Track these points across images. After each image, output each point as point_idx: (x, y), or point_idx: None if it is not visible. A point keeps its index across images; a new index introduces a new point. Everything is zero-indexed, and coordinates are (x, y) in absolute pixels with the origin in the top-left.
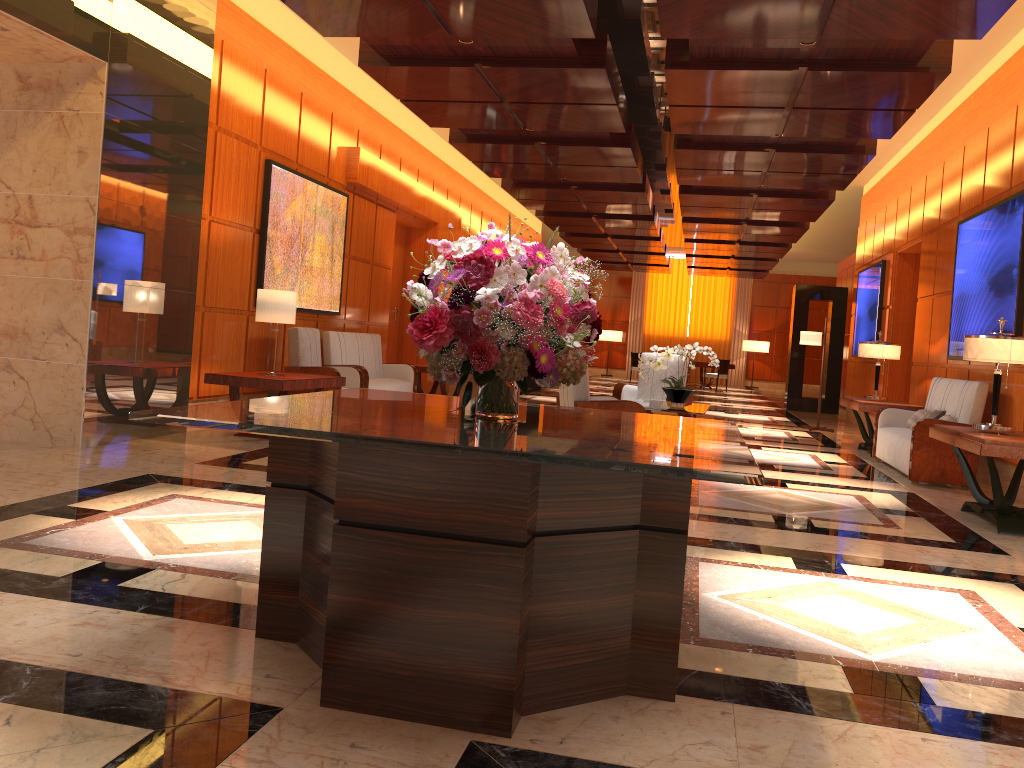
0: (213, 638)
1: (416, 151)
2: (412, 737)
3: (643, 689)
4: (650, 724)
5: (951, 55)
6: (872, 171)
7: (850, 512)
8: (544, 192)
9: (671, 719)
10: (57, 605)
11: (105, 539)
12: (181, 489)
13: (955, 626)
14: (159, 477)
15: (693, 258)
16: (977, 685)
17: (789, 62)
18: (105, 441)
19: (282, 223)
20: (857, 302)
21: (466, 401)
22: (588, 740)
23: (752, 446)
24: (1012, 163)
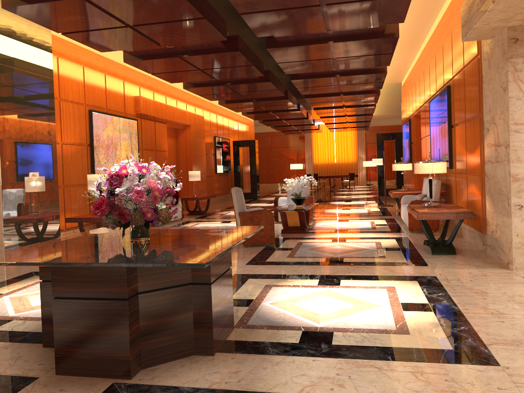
0: (24, 349)
1: (174, 91)
2: (88, 383)
3: (201, 351)
4: (196, 367)
5: (398, 28)
6: (402, 75)
7: (366, 251)
8: (240, 104)
9: (207, 363)
10: None
11: None
12: None
13: (371, 305)
14: (36, 273)
15: (328, 124)
16: (358, 333)
17: (324, 39)
18: None
19: (101, 139)
20: (403, 140)
21: (123, 235)
22: (164, 376)
23: (344, 220)
24: (443, 73)
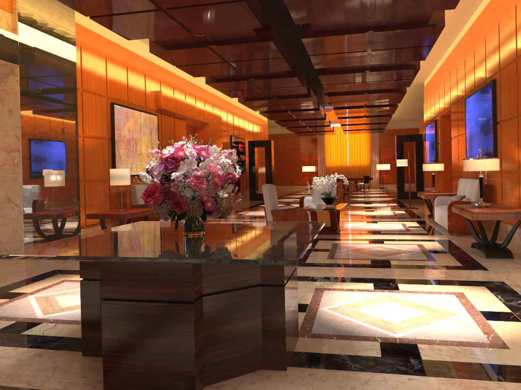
0: (60, 358)
1: (193, 88)
2: None
3: (270, 365)
4: (270, 384)
5: (444, 17)
6: (426, 74)
7: (412, 254)
8: (260, 102)
9: (281, 380)
10: None
11: (21, 308)
12: (69, 276)
13: (446, 313)
14: (59, 271)
15: (344, 126)
16: (447, 346)
17: (363, 29)
18: None
19: (123, 133)
20: (426, 141)
21: (176, 228)
22: None
23: (373, 221)
24: (485, 67)
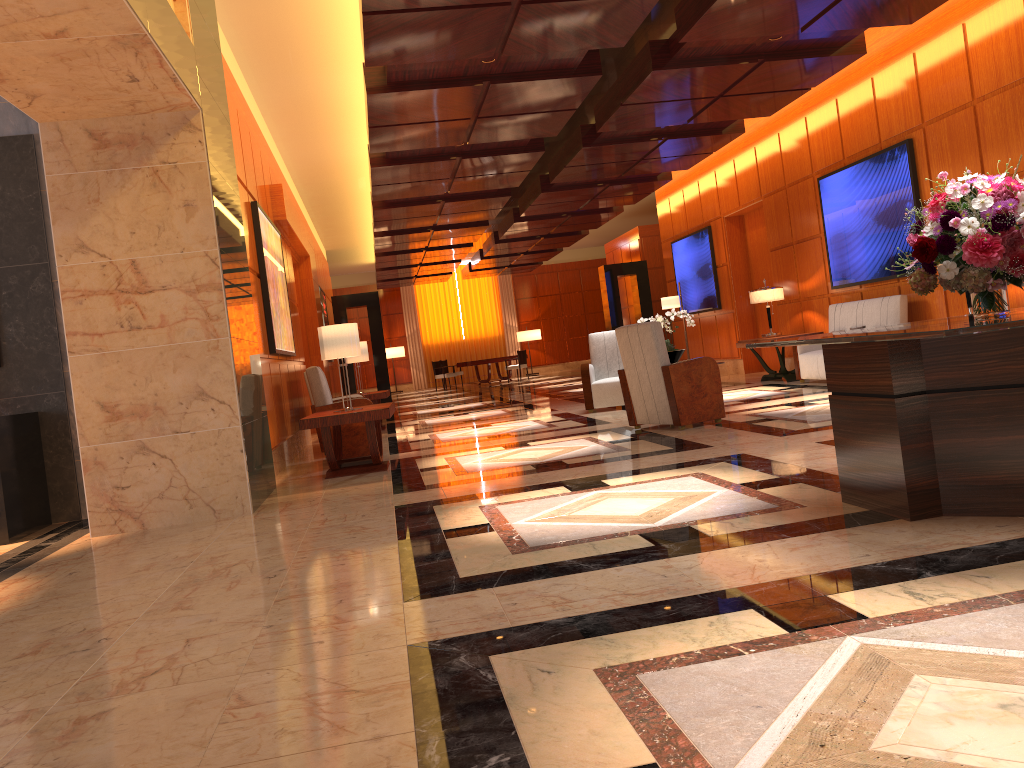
0: (892, 528)
1: (285, 186)
2: None
3: None
4: None
5: (864, 40)
6: None
7: None
8: (412, 210)
9: None
10: (731, 550)
11: (575, 529)
12: (470, 503)
13: None
14: (415, 504)
15: (486, 260)
16: None
17: (750, 56)
18: (258, 504)
19: (268, 265)
20: (676, 268)
21: (991, 304)
22: None
23: None
24: (877, 123)
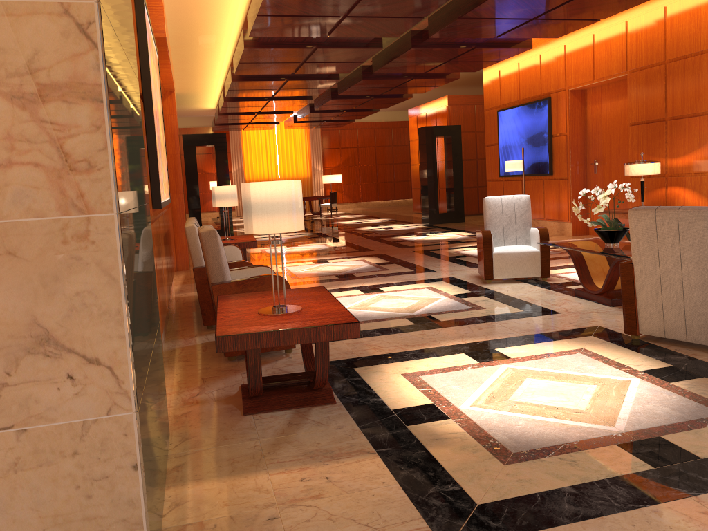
0: None
1: None
2: None
3: None
4: None
5: None
6: None
7: None
8: (281, 53)
9: None
10: None
11: None
12: None
13: None
14: None
15: (314, 114)
16: None
17: None
18: None
19: (152, 86)
20: (501, 134)
21: None
22: None
23: None
24: None
